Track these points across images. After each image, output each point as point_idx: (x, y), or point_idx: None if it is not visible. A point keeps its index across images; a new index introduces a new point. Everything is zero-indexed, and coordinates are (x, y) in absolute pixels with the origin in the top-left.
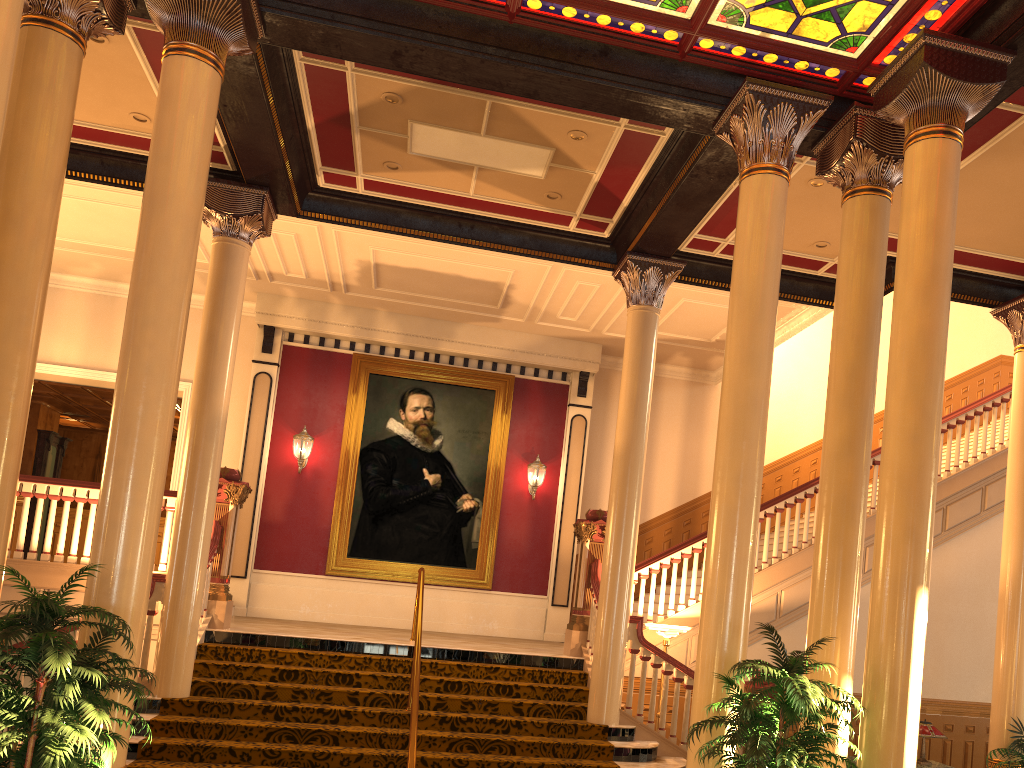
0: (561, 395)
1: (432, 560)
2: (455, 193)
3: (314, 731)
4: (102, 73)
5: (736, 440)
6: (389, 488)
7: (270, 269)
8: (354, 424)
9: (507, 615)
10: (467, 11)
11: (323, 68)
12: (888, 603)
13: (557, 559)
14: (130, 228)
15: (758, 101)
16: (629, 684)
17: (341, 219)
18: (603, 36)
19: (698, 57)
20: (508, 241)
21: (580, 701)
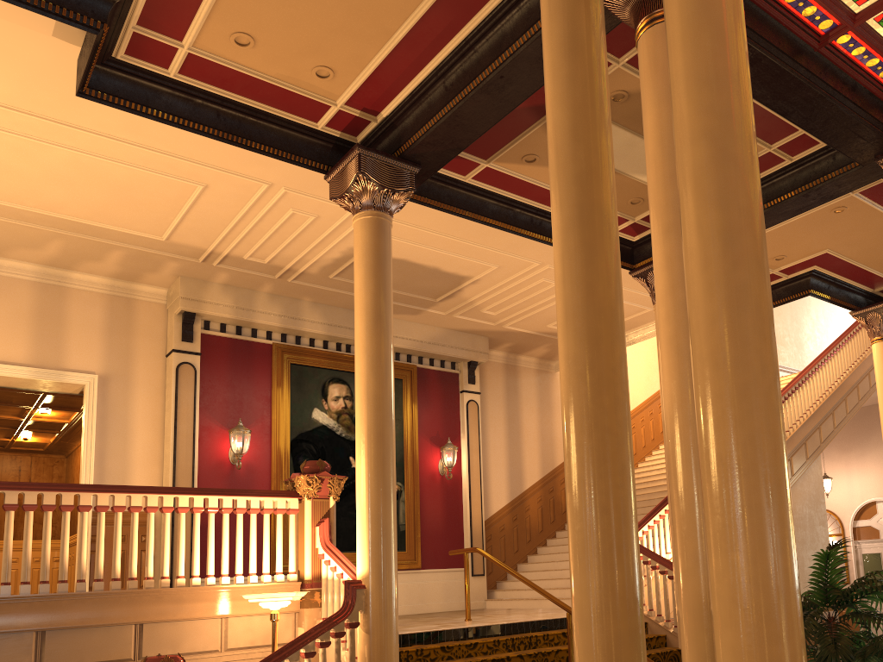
0: (454, 383)
1: None
2: None
3: None
4: (347, 17)
5: None
6: None
7: (232, 251)
8: (282, 415)
9: (436, 591)
10: (798, 34)
11: None
12: None
13: (472, 532)
14: (106, 193)
15: None
16: None
17: (441, 205)
18: (860, 75)
19: None
20: None
21: (660, 647)
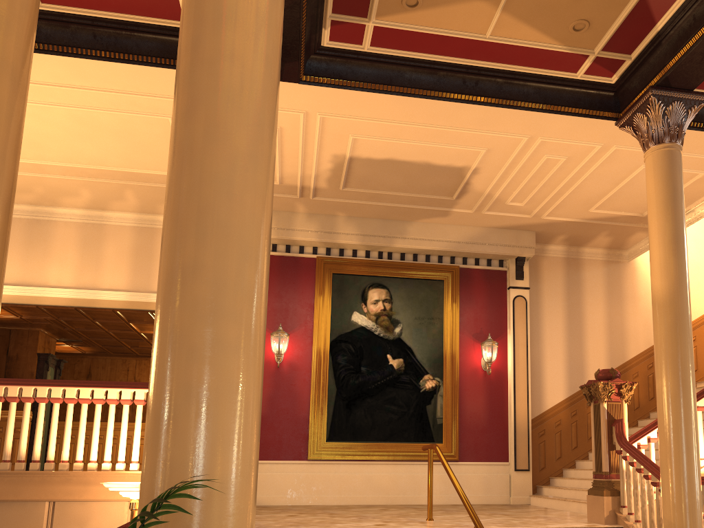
0: (501, 280)
1: (403, 438)
2: (470, 36)
3: None
4: None
5: None
6: (358, 375)
7: None
8: (323, 319)
9: (475, 483)
10: None
11: None
12: None
13: (515, 427)
14: (118, 141)
15: None
16: None
17: (344, 82)
18: None
19: None
20: (513, 95)
21: None
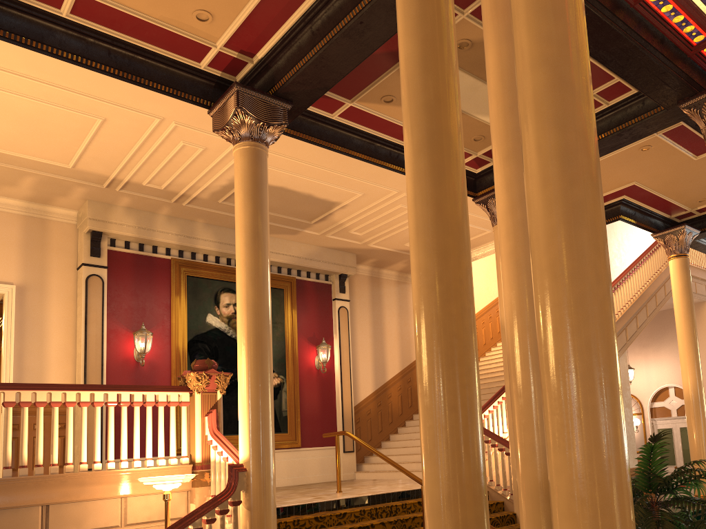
0: (327, 292)
1: None
2: None
3: None
4: None
5: None
6: None
7: (132, 178)
8: (180, 320)
9: (314, 465)
10: None
11: None
12: None
13: (343, 416)
14: (14, 125)
15: None
16: None
17: (312, 138)
18: (667, 30)
19: (697, 56)
20: None
21: (499, 511)
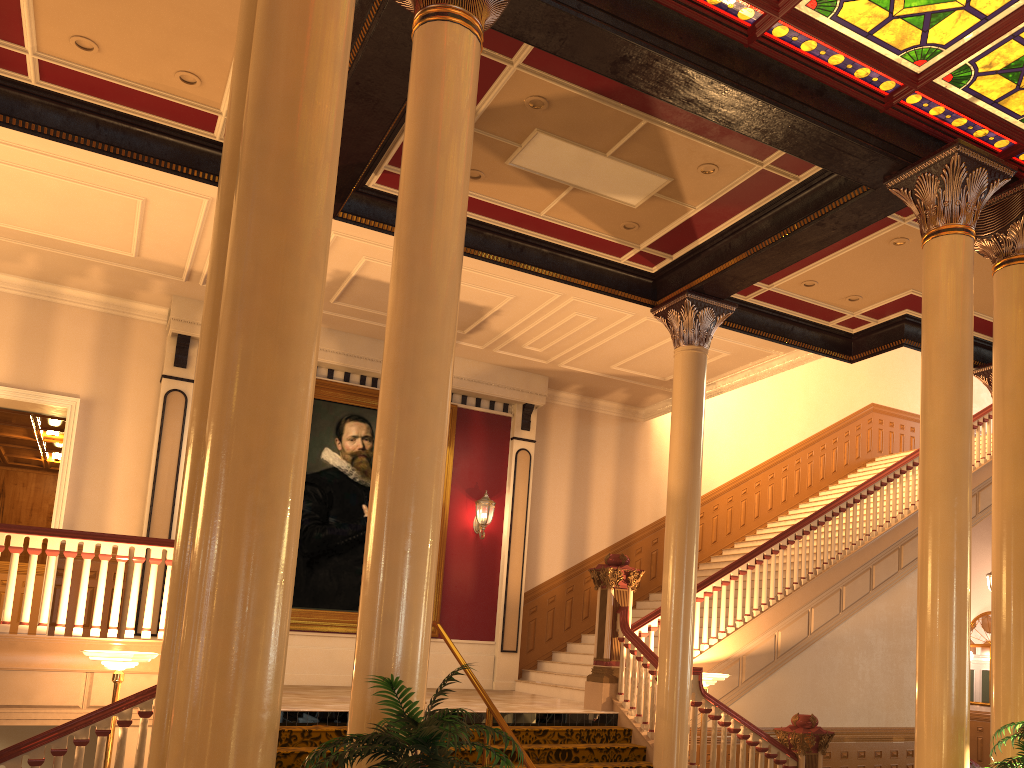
0: (504, 427)
1: None
2: (525, 211)
3: None
4: (178, 17)
5: (954, 498)
6: (325, 527)
7: None
8: None
9: (455, 664)
10: (711, 26)
11: (482, 58)
12: None
13: (506, 602)
14: (50, 206)
15: (963, 163)
16: (693, 739)
17: (385, 226)
18: (825, 76)
19: (898, 111)
20: (556, 267)
21: (635, 760)
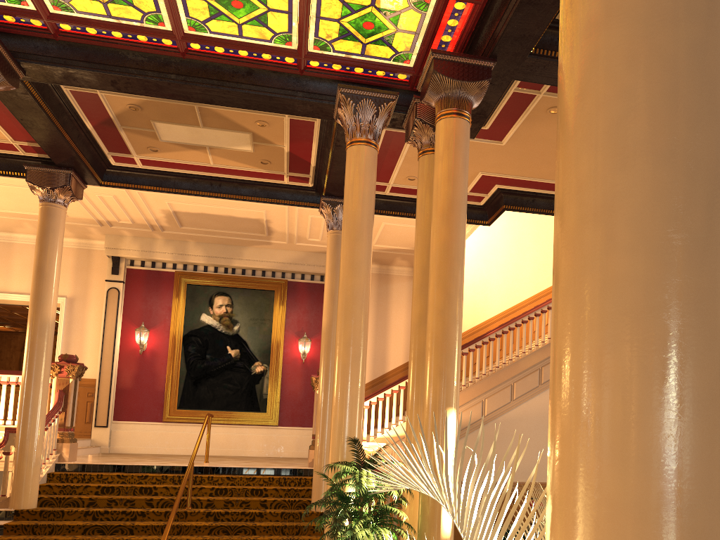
0: (320, 291)
1: (236, 408)
2: (201, 164)
3: (116, 526)
4: None
5: (345, 319)
6: (204, 361)
7: (107, 219)
8: (178, 319)
9: (290, 442)
10: (153, 53)
11: (82, 92)
12: (429, 420)
13: None
14: (6, 198)
15: (348, 98)
16: None
17: (130, 185)
18: (246, 63)
19: (312, 72)
20: (245, 193)
21: (310, 497)
